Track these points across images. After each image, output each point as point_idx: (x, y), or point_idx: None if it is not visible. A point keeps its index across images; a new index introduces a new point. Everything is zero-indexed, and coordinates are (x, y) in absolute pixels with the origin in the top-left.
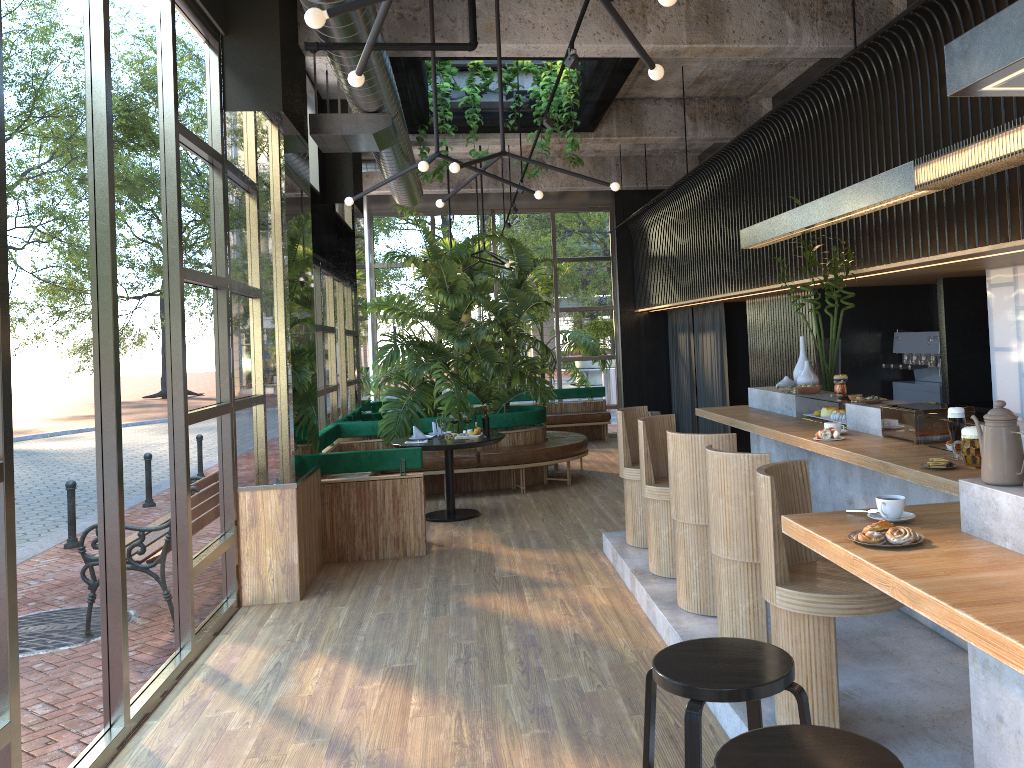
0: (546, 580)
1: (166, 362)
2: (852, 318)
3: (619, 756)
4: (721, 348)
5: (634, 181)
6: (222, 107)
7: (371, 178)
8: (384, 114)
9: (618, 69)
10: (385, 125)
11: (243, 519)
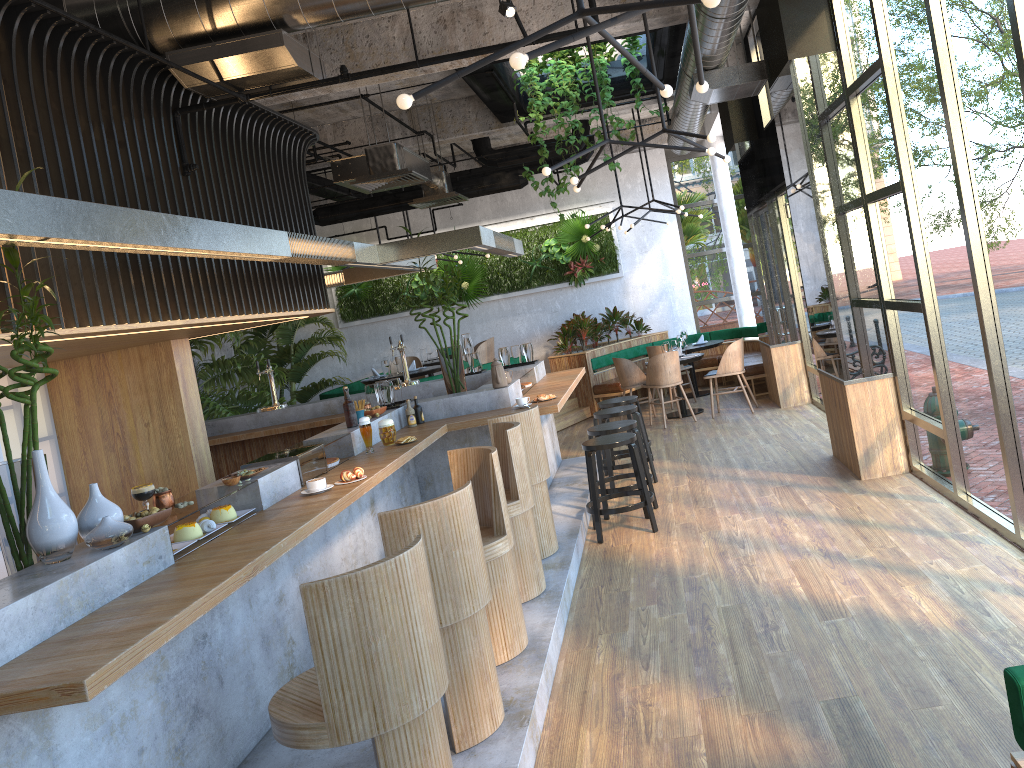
0: None
1: None
2: None
3: (647, 568)
4: None
5: None
6: None
7: None
8: None
9: None
10: None
11: None
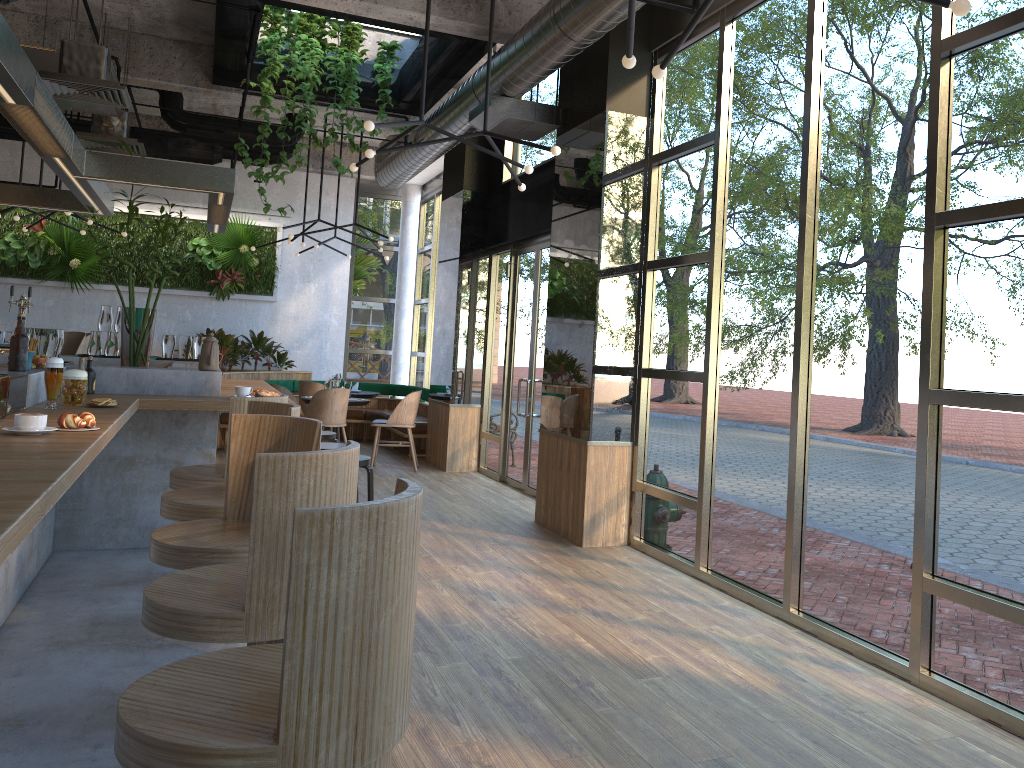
0: None
1: (917, 327)
2: None
3: None
4: None
5: None
6: None
7: None
8: None
9: None
10: None
11: None
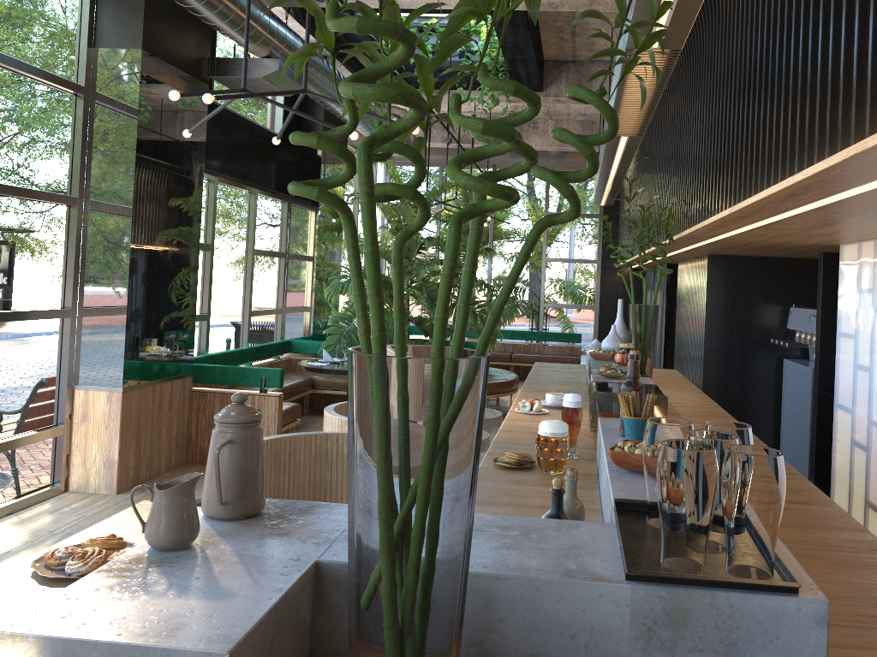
0: None
1: None
2: (748, 288)
3: None
4: (663, 308)
5: None
6: (92, 44)
7: None
8: (273, 59)
9: (516, 24)
10: (273, 69)
11: (76, 414)
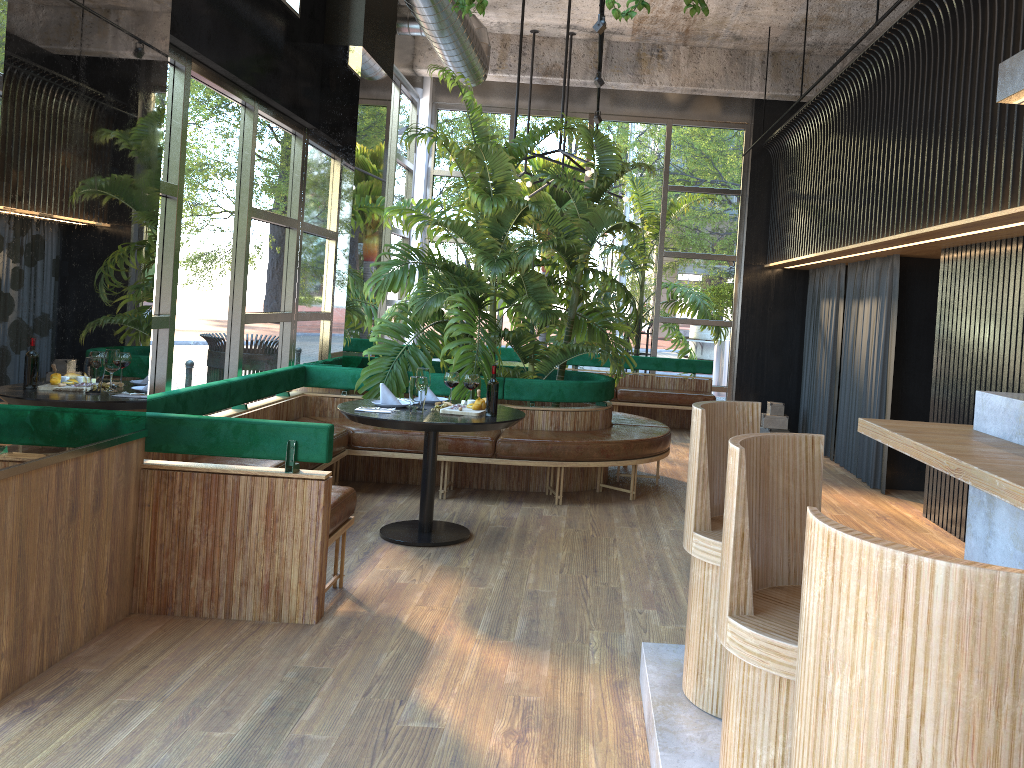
0: (489, 761)
1: None
2: None
3: None
4: (887, 324)
5: (784, 87)
6: None
7: (434, 53)
8: None
9: None
10: None
11: None
